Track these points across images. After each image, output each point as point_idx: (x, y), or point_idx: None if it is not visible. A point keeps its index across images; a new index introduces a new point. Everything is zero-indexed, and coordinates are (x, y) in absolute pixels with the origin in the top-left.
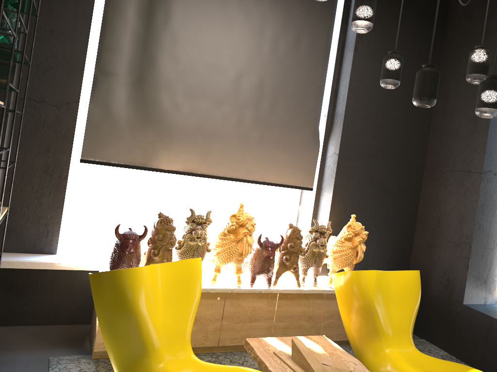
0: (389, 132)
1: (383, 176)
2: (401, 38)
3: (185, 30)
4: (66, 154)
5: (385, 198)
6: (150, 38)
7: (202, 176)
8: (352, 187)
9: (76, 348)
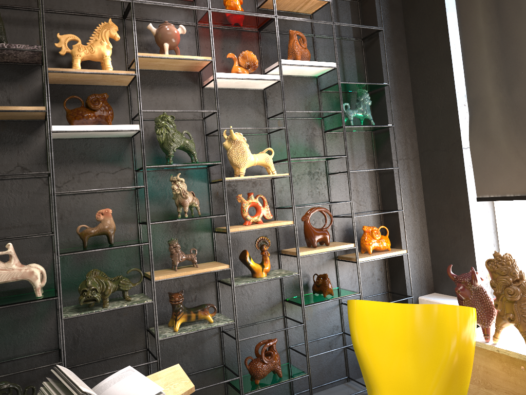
0: None
1: None
2: None
3: None
4: (463, 195)
5: None
6: (506, 38)
7: None
8: None
9: None
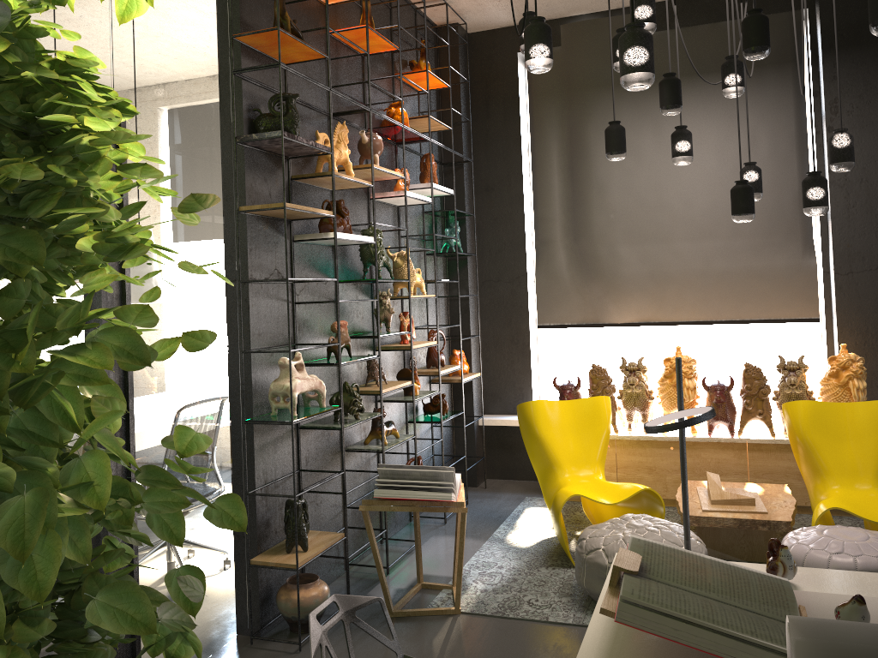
0: None
1: None
2: None
3: (610, 178)
4: (525, 322)
5: None
6: (577, 197)
7: (661, 324)
8: (869, 309)
9: None
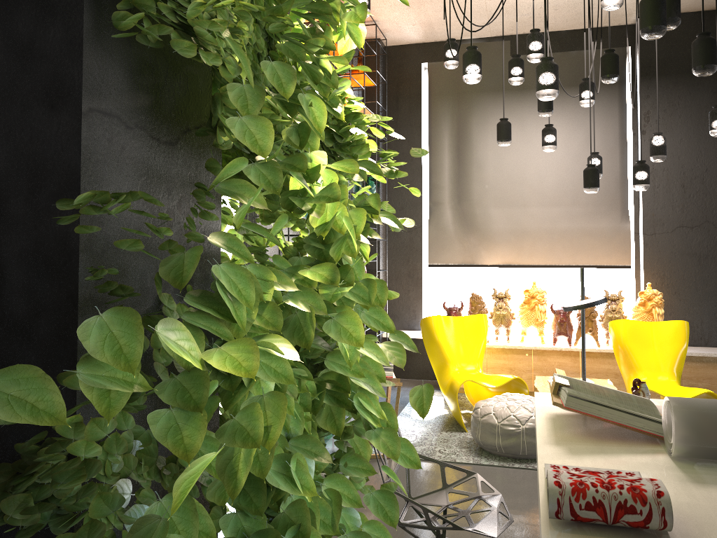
0: (704, 200)
1: (705, 244)
2: (698, 107)
3: (486, 158)
4: (419, 262)
5: (712, 266)
6: (461, 172)
7: (519, 266)
8: (666, 260)
9: (436, 388)
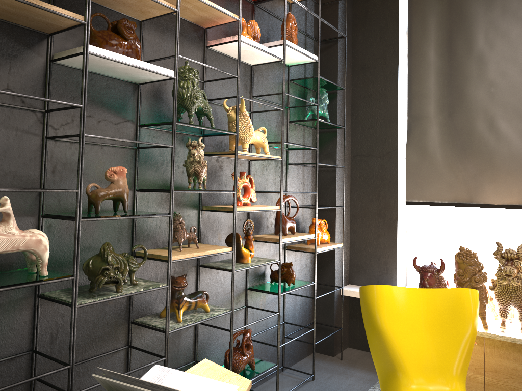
0: None
1: None
2: None
3: (492, 49)
4: (393, 198)
5: None
6: (454, 71)
7: None
8: None
9: None
